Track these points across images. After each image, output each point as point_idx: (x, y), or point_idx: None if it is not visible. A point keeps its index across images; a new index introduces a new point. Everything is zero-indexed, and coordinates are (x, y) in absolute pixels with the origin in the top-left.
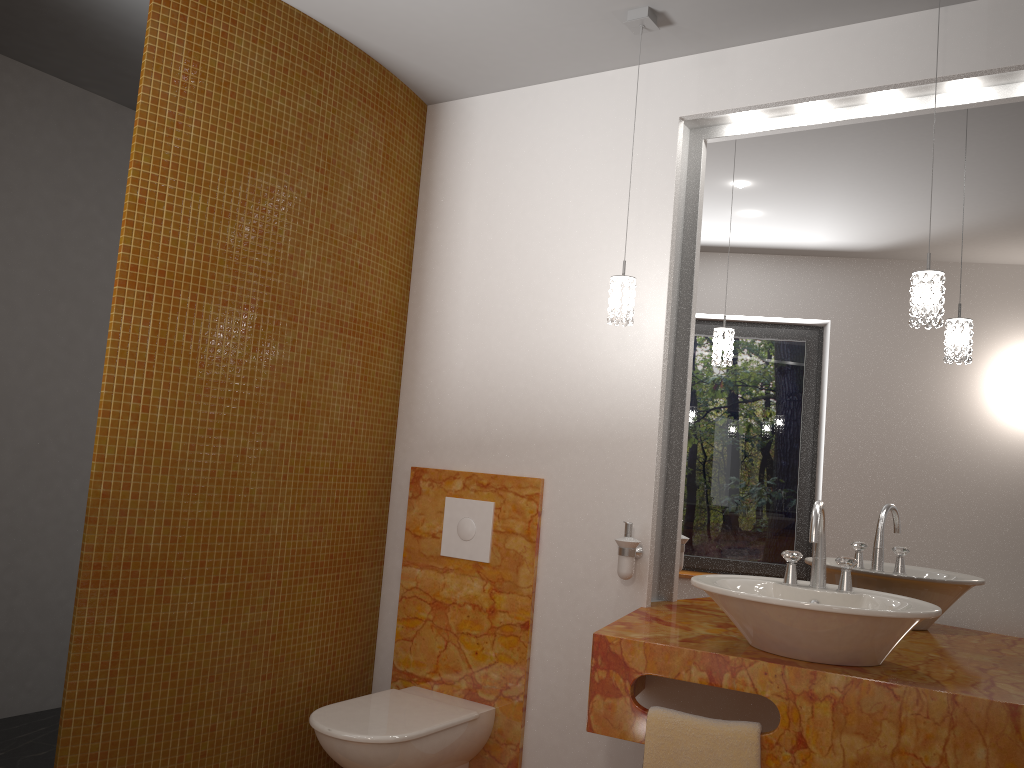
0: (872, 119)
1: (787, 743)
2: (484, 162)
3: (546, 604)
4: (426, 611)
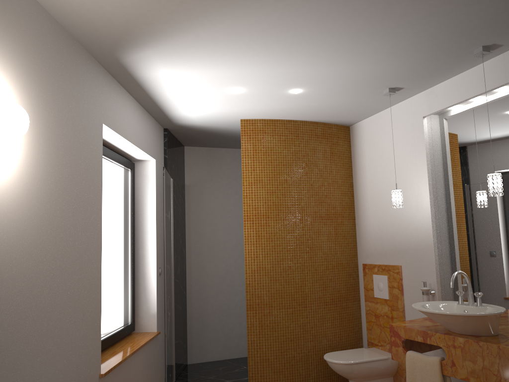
0: (494, 101)
1: (449, 364)
2: (368, 145)
3: (408, 315)
4: (373, 318)
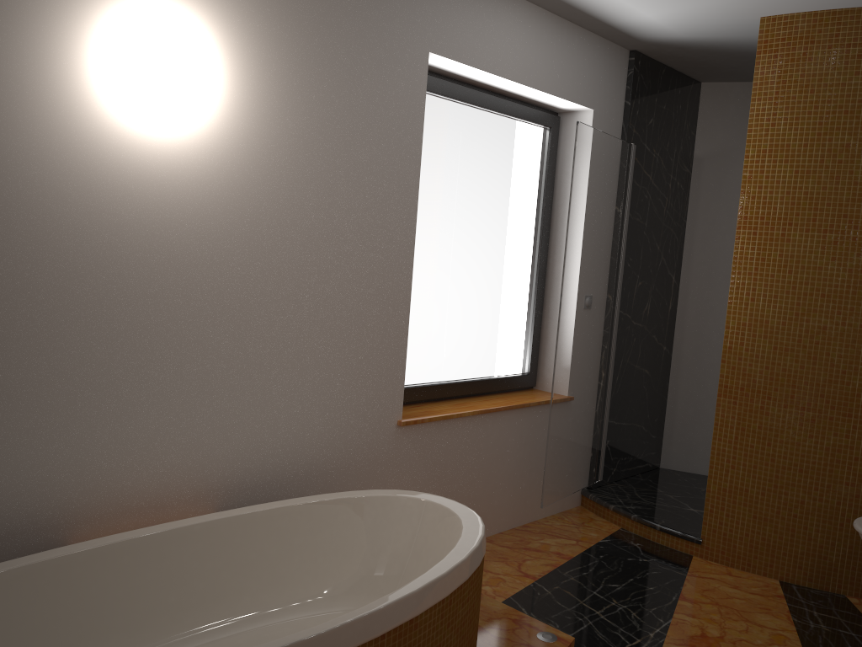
0: None
1: None
2: None
3: None
4: None
